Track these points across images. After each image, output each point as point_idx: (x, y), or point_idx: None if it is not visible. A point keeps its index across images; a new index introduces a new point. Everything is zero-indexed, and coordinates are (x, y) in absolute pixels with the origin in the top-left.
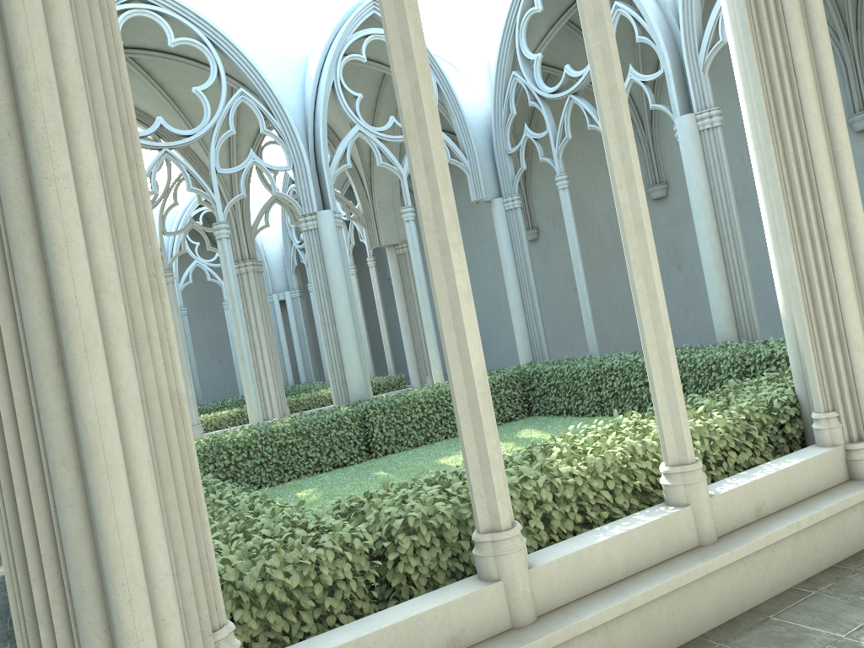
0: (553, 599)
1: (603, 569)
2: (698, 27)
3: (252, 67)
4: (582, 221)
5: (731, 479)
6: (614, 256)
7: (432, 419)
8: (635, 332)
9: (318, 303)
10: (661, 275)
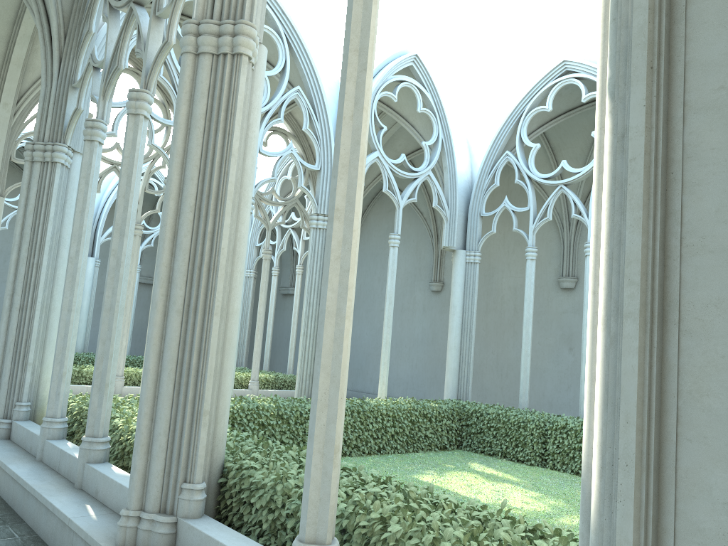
0: None
1: None
2: None
3: (313, 71)
4: (488, 288)
5: None
6: (511, 325)
7: (387, 432)
8: (514, 393)
9: (307, 296)
10: (552, 351)
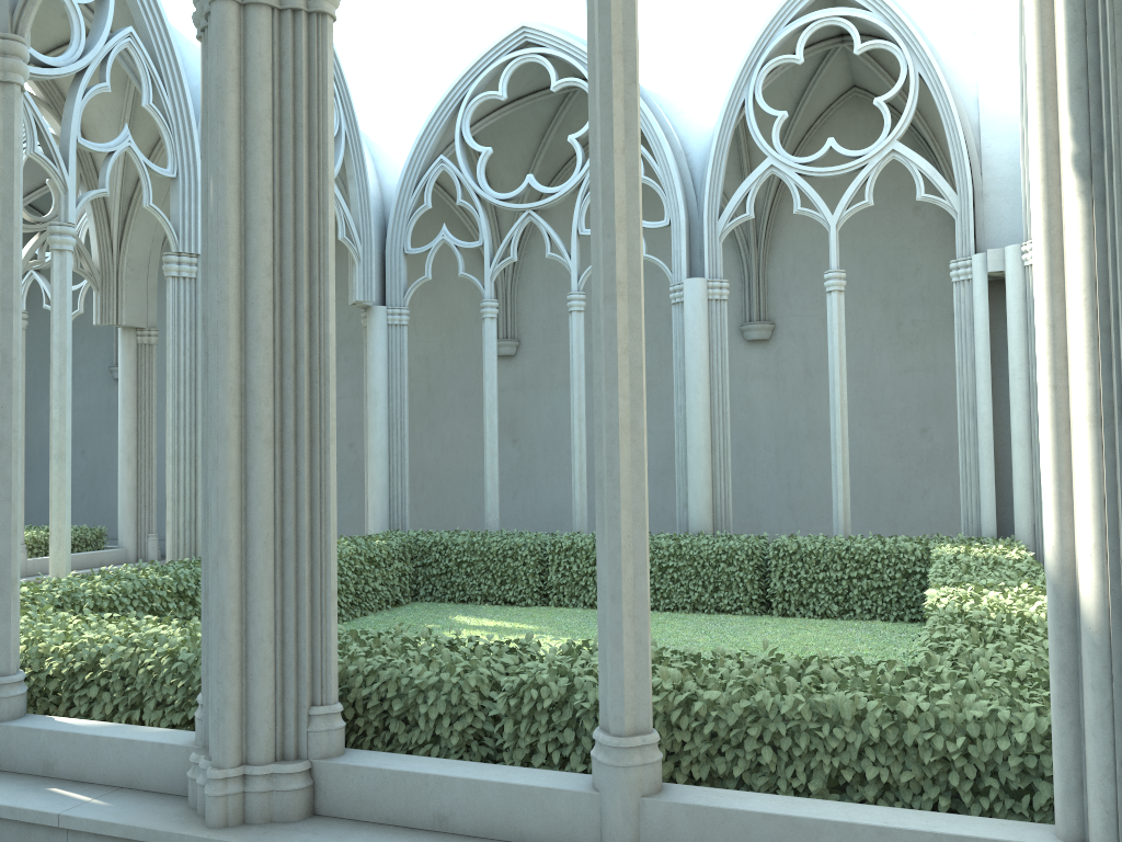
0: None
1: None
2: (721, 192)
3: (154, 3)
4: None
5: None
6: (425, 413)
7: None
8: (436, 512)
9: (174, 392)
10: None
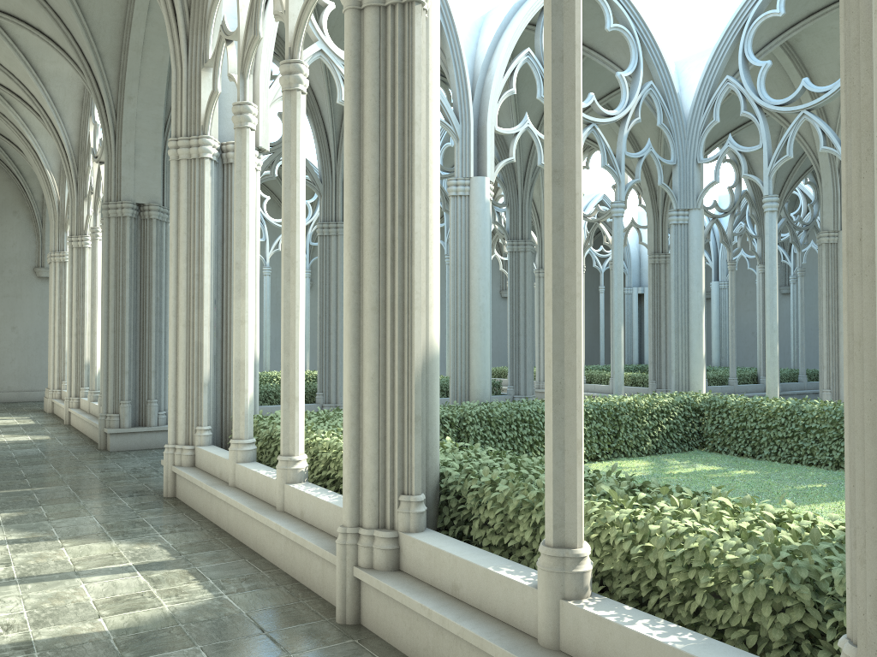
0: (238, 483)
1: (250, 484)
2: None
3: None
4: None
5: (317, 488)
6: None
7: None
8: None
9: None
10: None
